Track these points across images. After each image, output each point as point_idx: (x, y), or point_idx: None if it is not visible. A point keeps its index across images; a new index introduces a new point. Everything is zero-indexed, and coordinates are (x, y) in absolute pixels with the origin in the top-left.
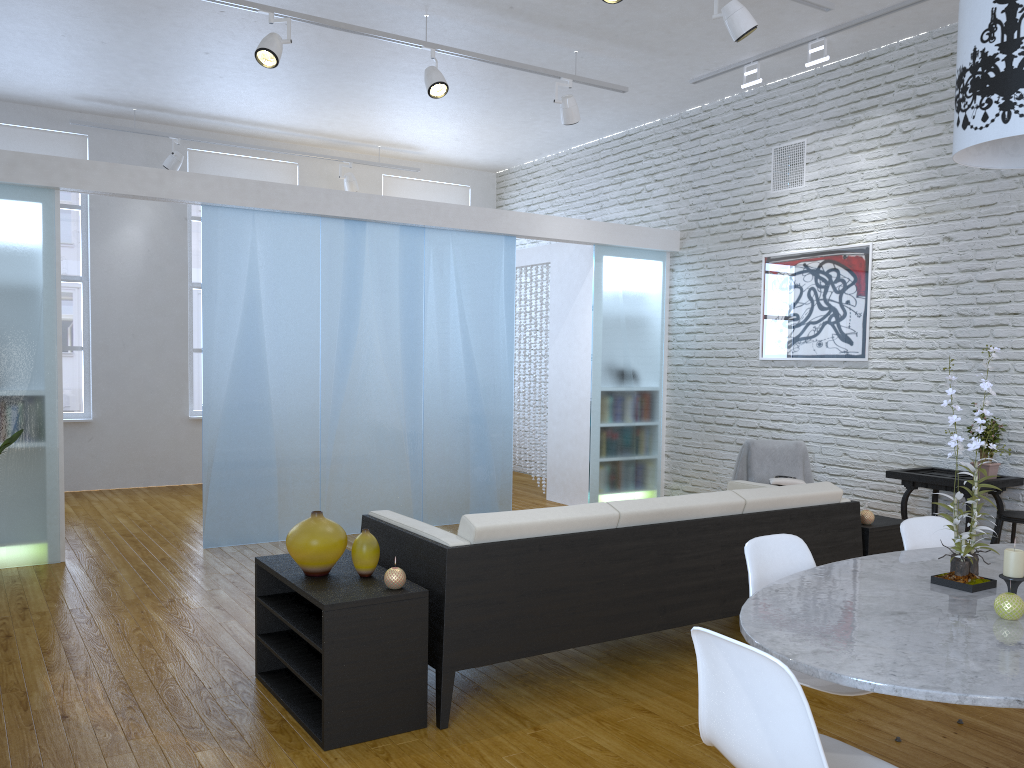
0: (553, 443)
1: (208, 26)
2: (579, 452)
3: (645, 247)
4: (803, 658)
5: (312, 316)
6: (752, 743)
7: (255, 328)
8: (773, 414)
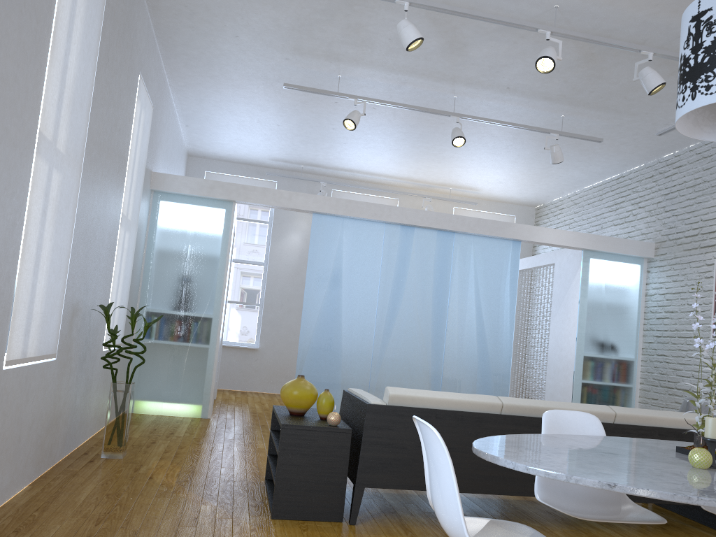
0: (548, 393)
1: (330, 112)
2: (565, 400)
3: (624, 253)
4: (488, 450)
5: (373, 284)
6: (436, 498)
7: (337, 289)
8: None
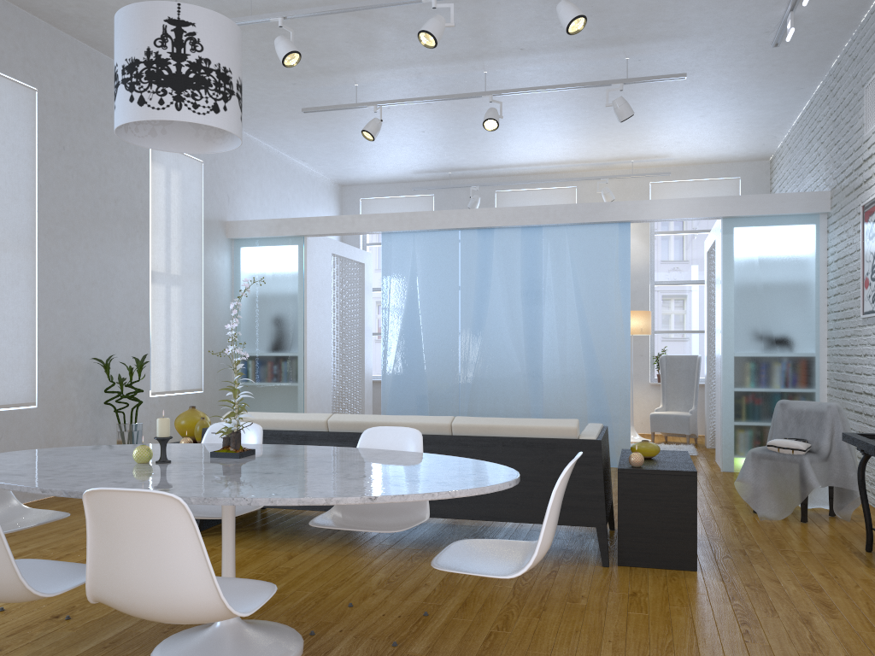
0: (716, 407)
1: (397, 117)
2: (720, 415)
3: (780, 213)
4: None
5: (453, 301)
6: None
7: (414, 311)
8: (868, 377)
